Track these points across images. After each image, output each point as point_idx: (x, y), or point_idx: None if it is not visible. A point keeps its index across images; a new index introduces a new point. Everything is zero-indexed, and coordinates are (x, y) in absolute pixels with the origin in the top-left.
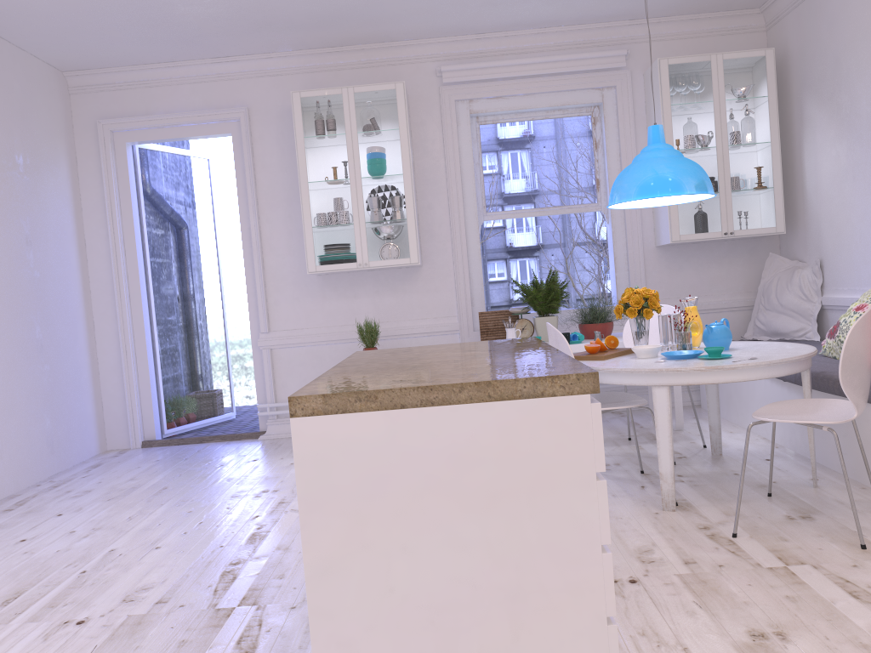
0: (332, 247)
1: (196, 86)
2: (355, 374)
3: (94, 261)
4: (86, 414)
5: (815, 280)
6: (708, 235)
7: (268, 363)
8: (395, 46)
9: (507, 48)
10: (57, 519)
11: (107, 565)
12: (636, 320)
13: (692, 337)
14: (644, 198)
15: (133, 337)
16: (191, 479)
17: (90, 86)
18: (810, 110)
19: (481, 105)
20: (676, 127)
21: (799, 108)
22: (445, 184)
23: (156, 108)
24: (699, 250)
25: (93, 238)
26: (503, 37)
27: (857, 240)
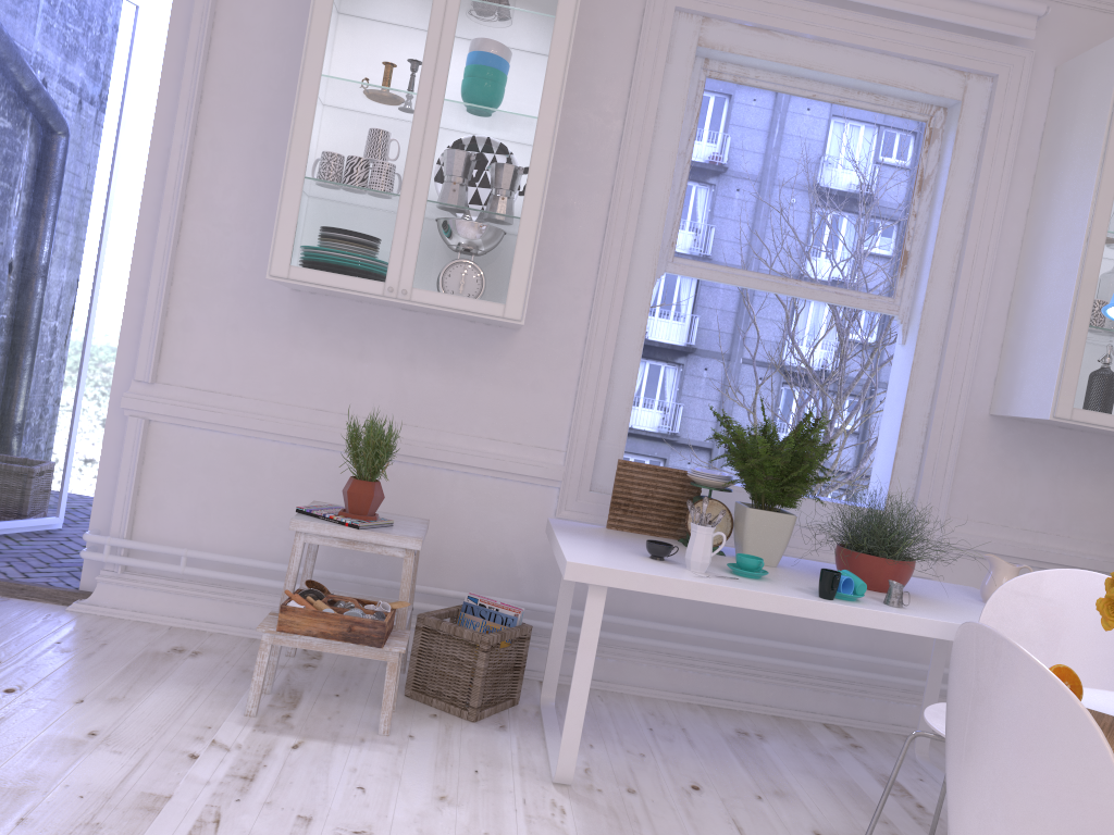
0: (338, 233)
1: None
2: None
3: None
4: None
5: None
6: None
7: (134, 449)
8: None
9: None
10: None
11: None
12: None
13: None
14: None
15: None
16: None
17: None
18: None
19: (725, 36)
20: None
21: None
22: (610, 175)
23: None
24: (1069, 444)
25: None
26: None
27: None
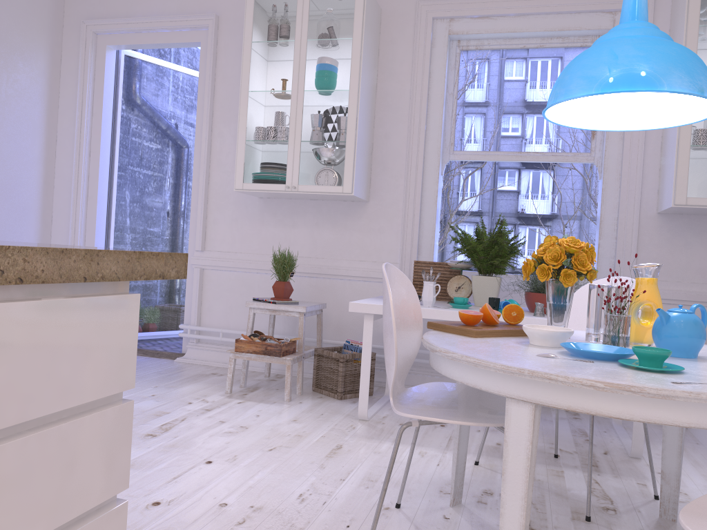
0: (262, 164)
1: None
2: None
3: (61, 158)
4: None
5: None
6: None
7: (197, 283)
8: None
9: None
10: None
11: None
12: (552, 287)
13: (641, 328)
14: (588, 94)
15: (85, 237)
16: None
17: None
18: None
19: (463, 26)
20: (703, 56)
21: None
22: (407, 112)
23: (136, 12)
24: None
25: (64, 135)
26: None
27: None
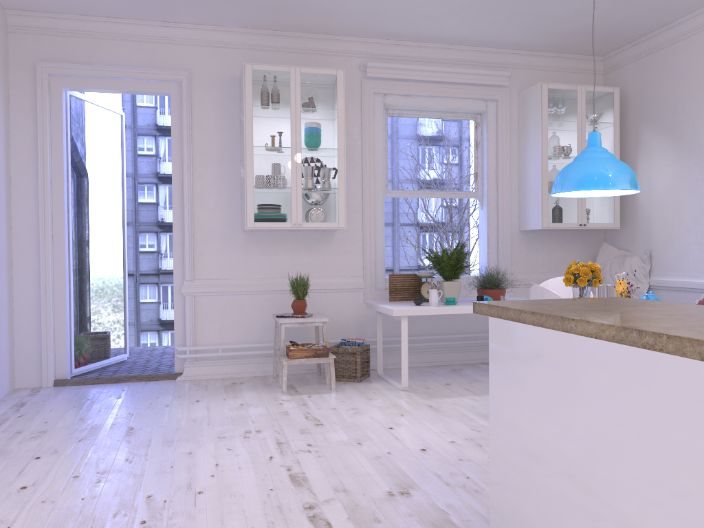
0: (270, 206)
1: (141, 44)
2: (644, 323)
3: (19, 199)
4: (3, 351)
5: (643, 266)
6: (568, 225)
7: (190, 309)
8: (328, 39)
9: (418, 56)
10: (39, 462)
11: (164, 514)
12: (582, 288)
13: None
14: (598, 189)
15: (53, 276)
16: (151, 420)
17: (31, 27)
18: (647, 138)
19: (393, 100)
20: (550, 138)
21: (634, 135)
22: (360, 162)
23: (99, 59)
24: (550, 236)
25: (20, 176)
26: (416, 47)
27: (691, 237)
